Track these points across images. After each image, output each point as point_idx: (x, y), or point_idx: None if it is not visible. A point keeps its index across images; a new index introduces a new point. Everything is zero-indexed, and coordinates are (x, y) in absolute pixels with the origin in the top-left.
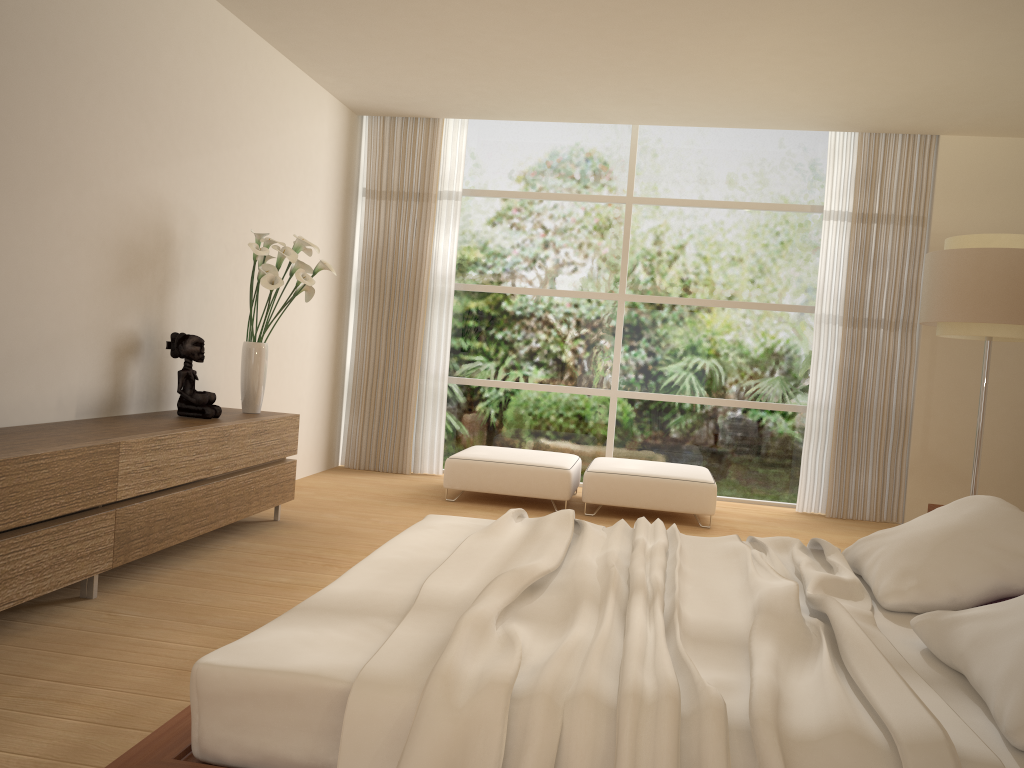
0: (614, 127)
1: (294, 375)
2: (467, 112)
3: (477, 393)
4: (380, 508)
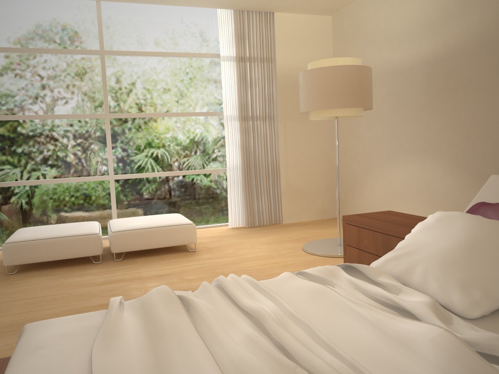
0: (84, 4)
1: None
2: None
3: (13, 191)
4: None
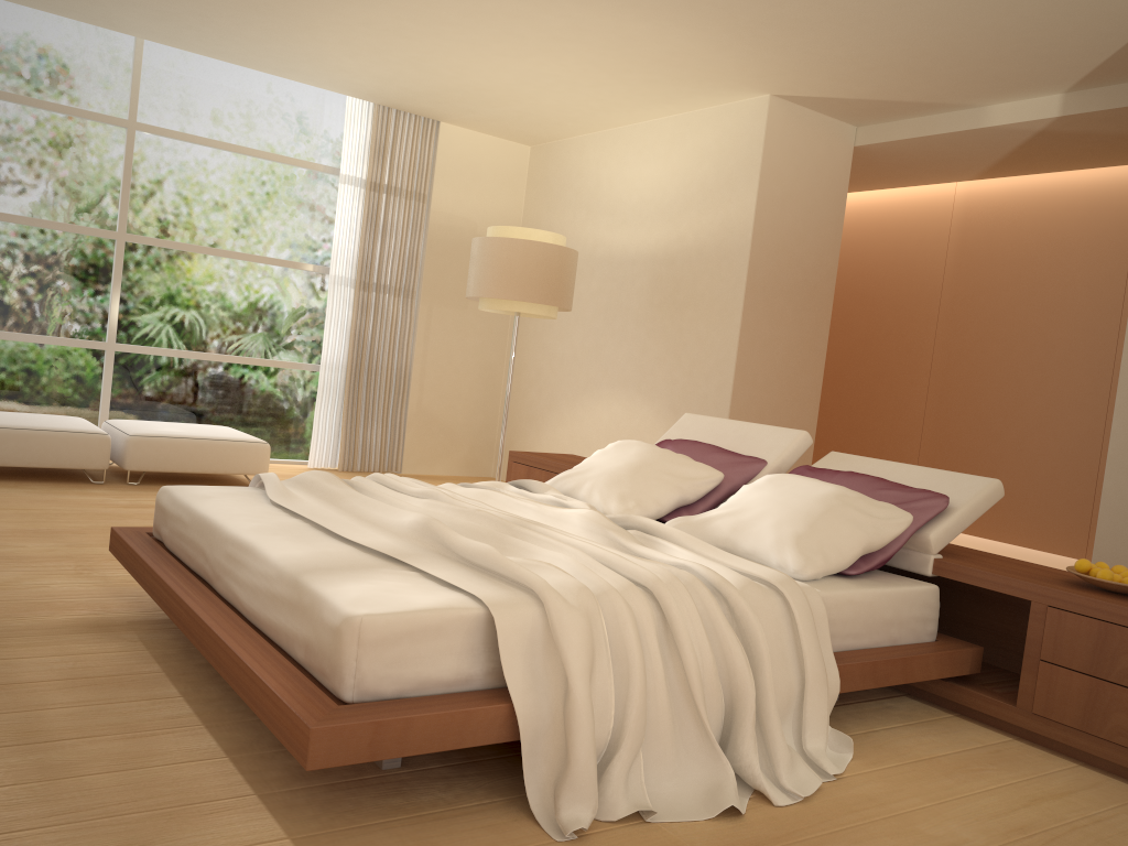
0: (113, 34)
1: None
2: None
3: None
4: None
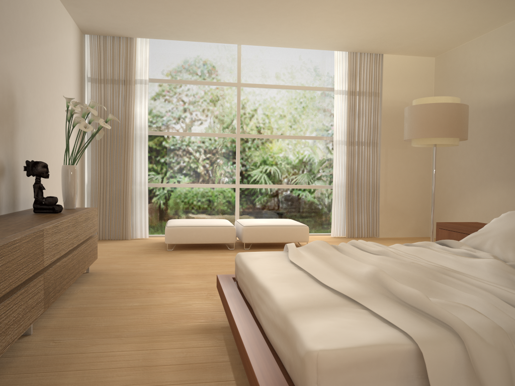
0: (228, 46)
1: None
2: (153, 34)
3: (163, 191)
4: (138, 258)
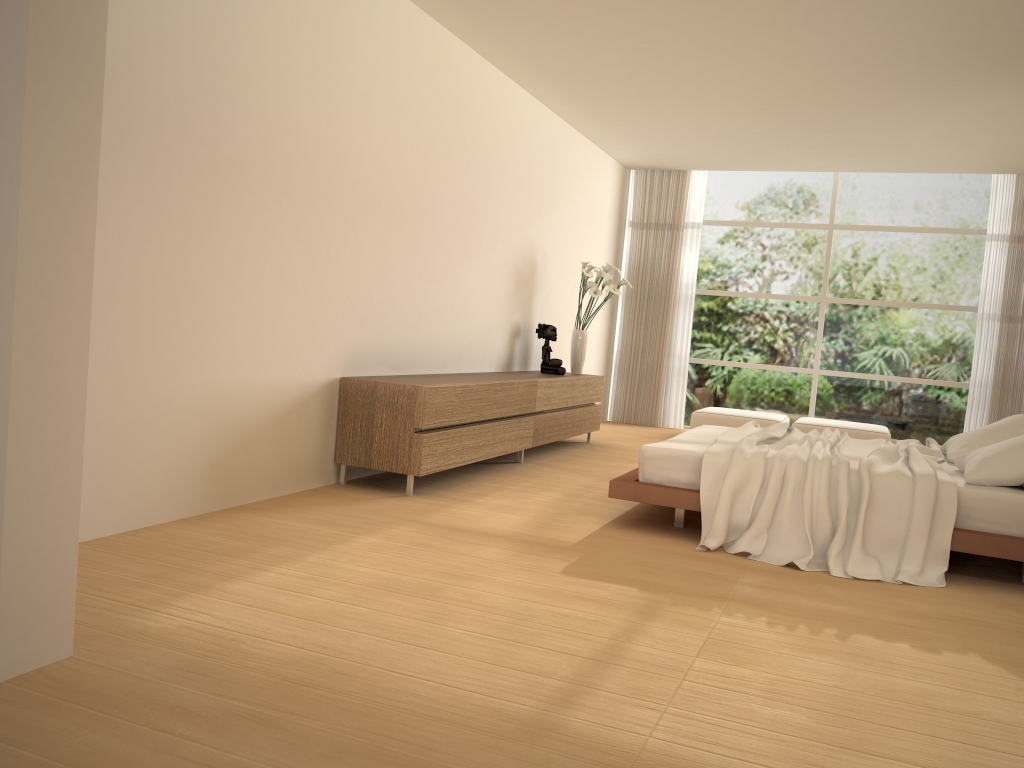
0: (820, 172)
1: (586, 353)
2: (709, 167)
3: (710, 370)
4: (649, 442)
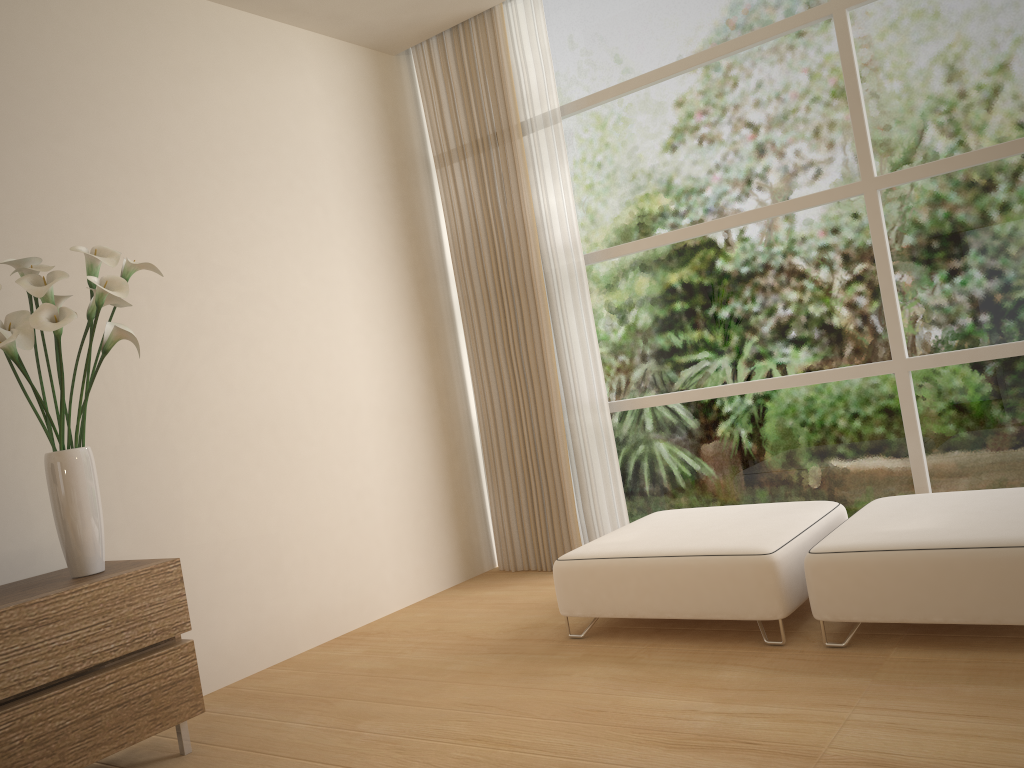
0: None
1: (334, 460)
2: None
3: (667, 417)
4: (420, 683)
